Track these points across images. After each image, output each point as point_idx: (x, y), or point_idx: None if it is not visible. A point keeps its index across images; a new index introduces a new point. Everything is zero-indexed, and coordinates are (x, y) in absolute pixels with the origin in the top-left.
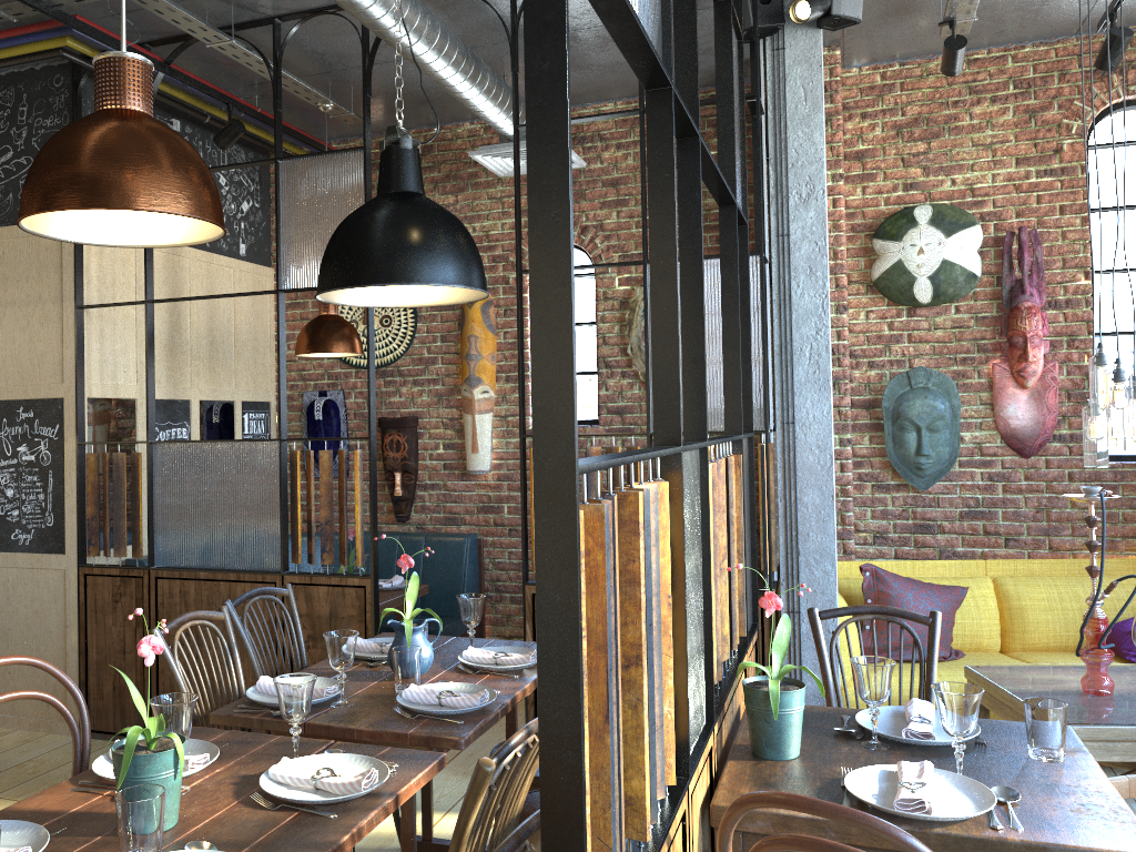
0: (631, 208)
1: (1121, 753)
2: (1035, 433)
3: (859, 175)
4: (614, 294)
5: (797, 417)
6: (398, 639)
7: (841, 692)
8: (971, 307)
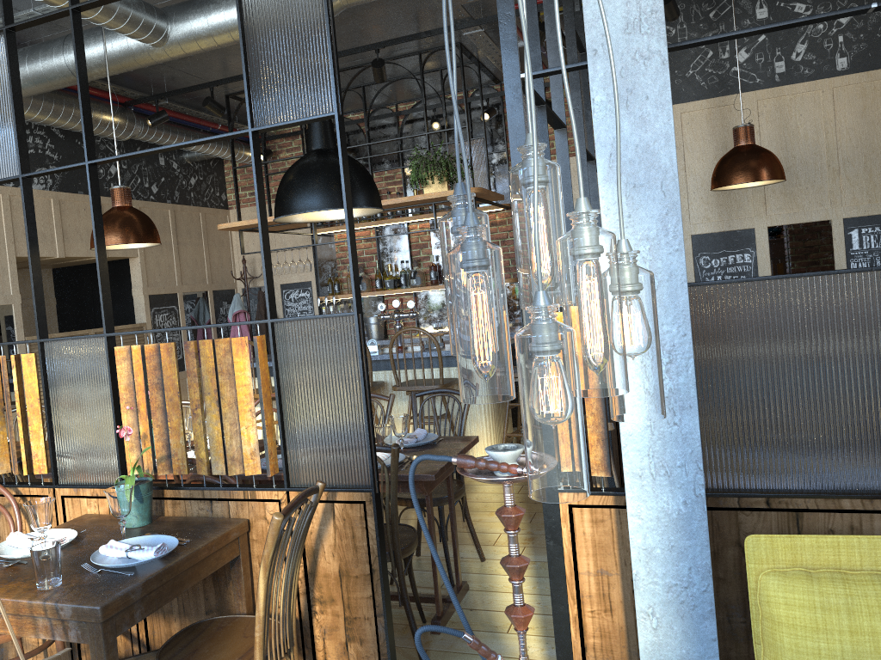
0: None
1: None
2: None
3: None
4: None
5: None
6: None
7: None
8: None
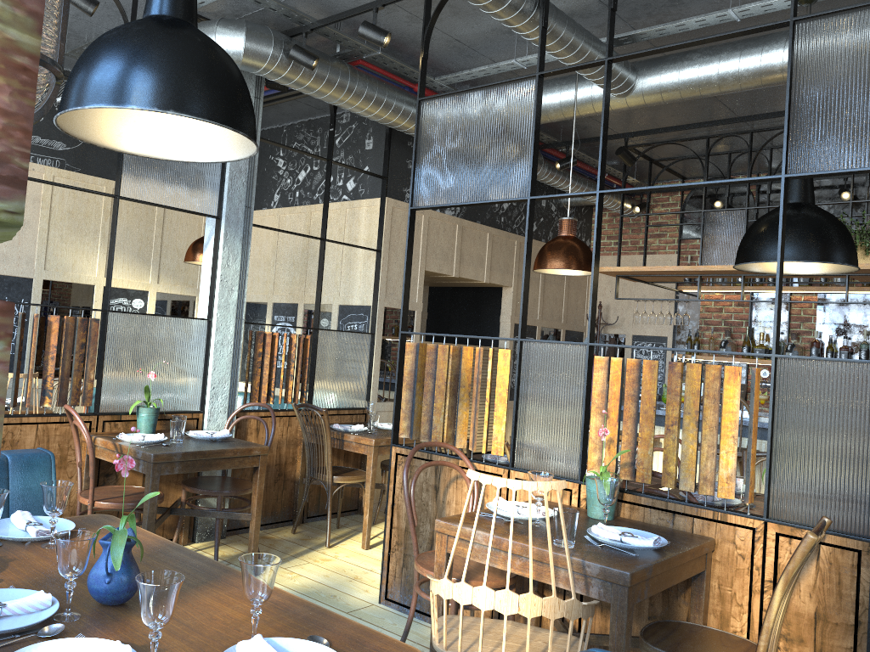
0: None
1: None
2: None
3: None
4: None
5: None
6: None
7: None
8: None
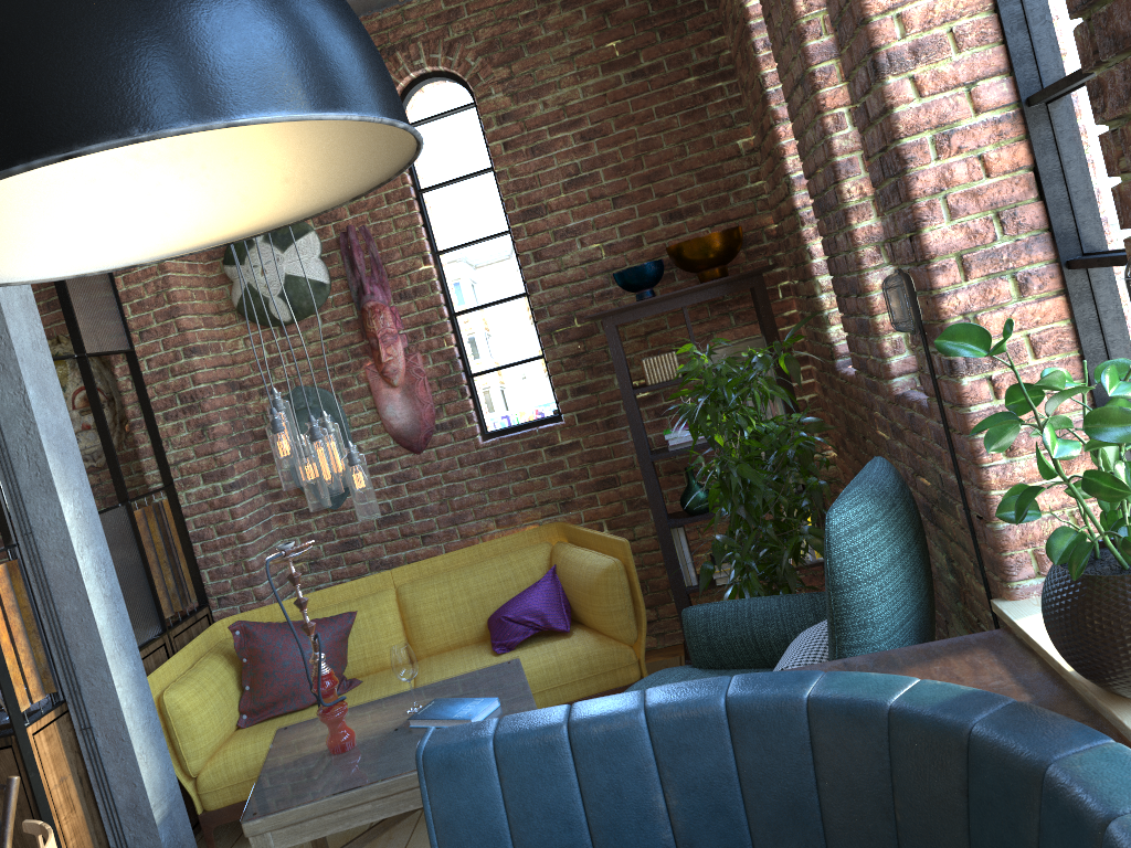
0: None
1: (311, 832)
2: (416, 428)
3: None
4: None
5: (34, 525)
6: None
7: (198, 778)
8: (334, 314)
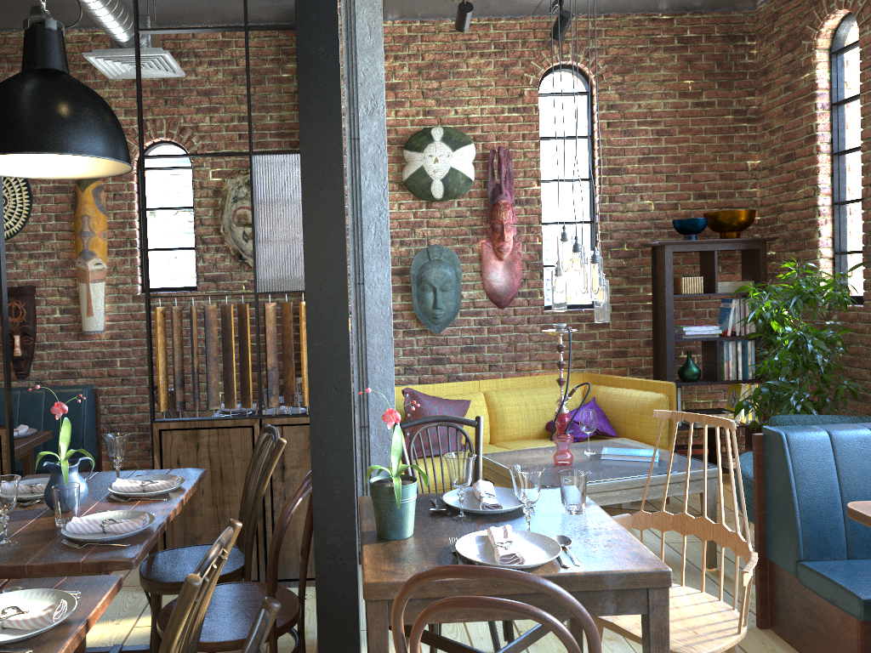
0: (222, 114)
1: None
2: (508, 291)
3: (393, 102)
4: (208, 184)
5: (366, 279)
6: (55, 479)
7: None
8: (468, 203)
